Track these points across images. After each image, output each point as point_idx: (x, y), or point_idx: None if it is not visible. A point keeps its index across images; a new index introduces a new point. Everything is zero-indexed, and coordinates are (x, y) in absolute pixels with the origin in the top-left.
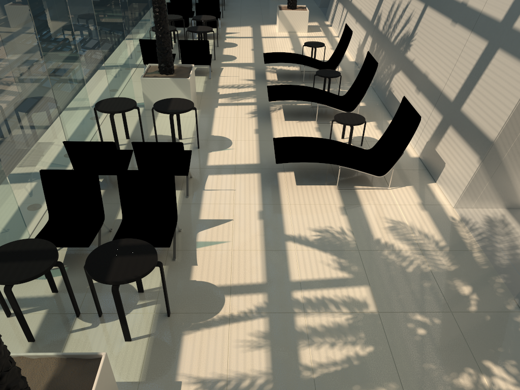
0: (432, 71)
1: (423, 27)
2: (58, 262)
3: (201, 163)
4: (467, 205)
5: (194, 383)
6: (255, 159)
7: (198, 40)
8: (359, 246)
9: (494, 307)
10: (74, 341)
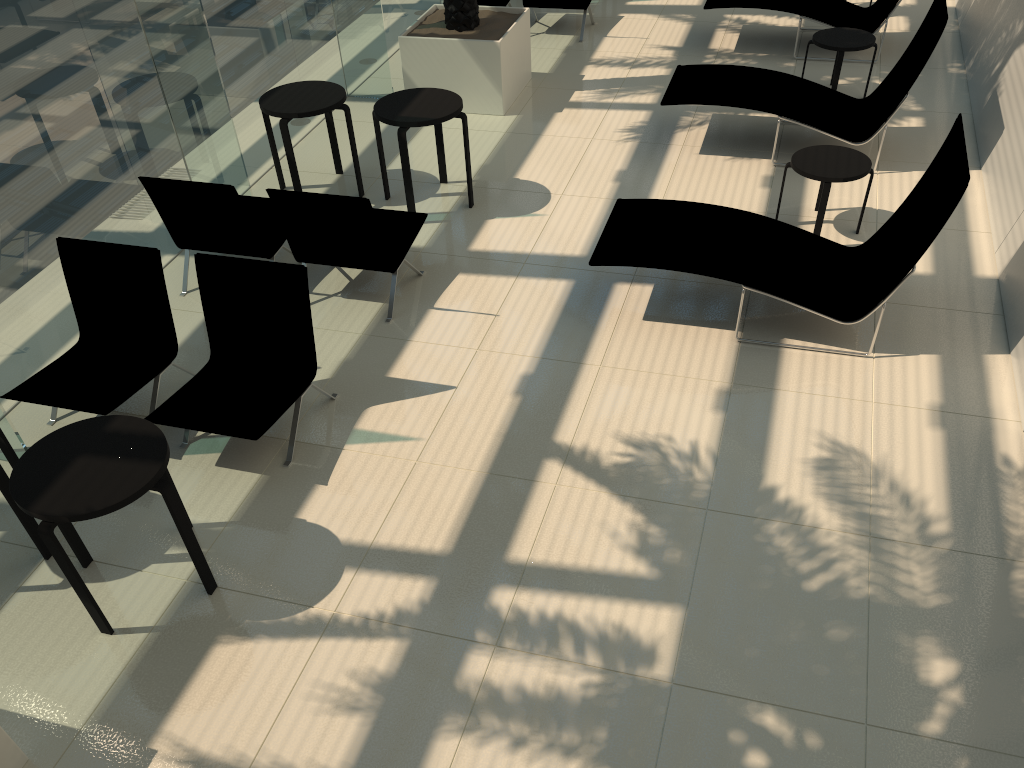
0: None
1: None
2: None
3: (458, 243)
4: None
5: (178, 762)
6: (580, 245)
7: None
8: (714, 499)
9: (998, 738)
10: (13, 611)
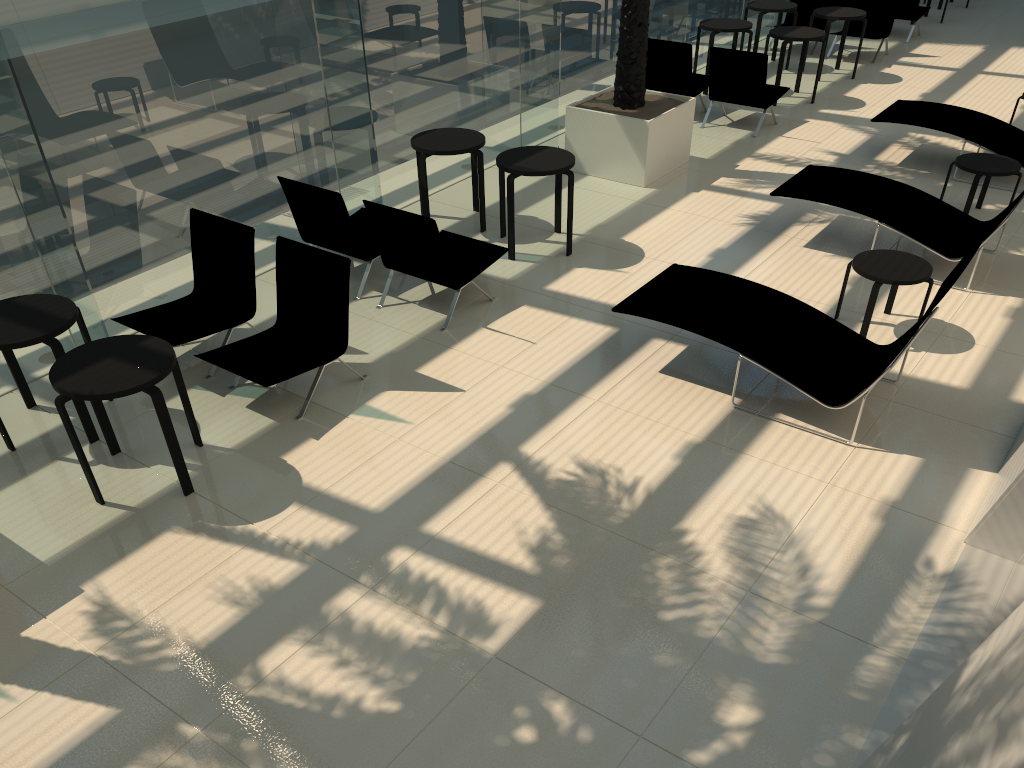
0: None
1: None
2: (53, 340)
3: (539, 281)
4: (1003, 549)
5: (93, 603)
6: None
7: (747, 53)
8: (625, 527)
9: None
10: (48, 472)
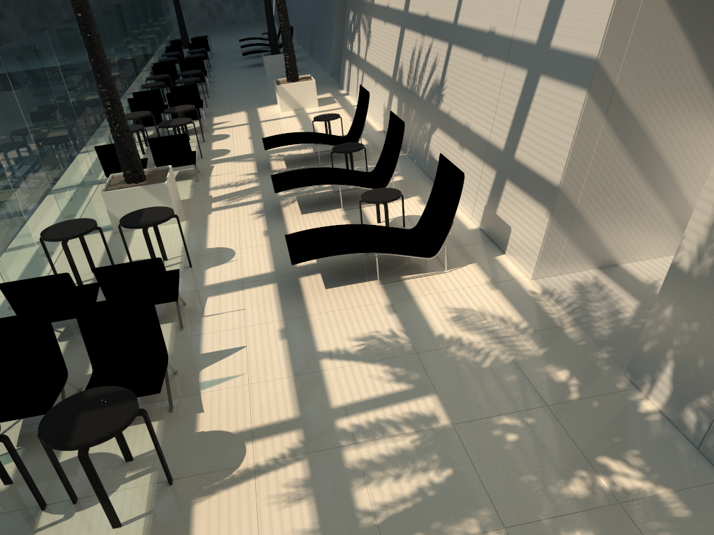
0: (473, 119)
1: (452, 70)
2: (0, 436)
3: (196, 284)
4: (548, 273)
5: None
6: (267, 267)
7: (173, 135)
8: (417, 348)
9: (601, 389)
10: None
